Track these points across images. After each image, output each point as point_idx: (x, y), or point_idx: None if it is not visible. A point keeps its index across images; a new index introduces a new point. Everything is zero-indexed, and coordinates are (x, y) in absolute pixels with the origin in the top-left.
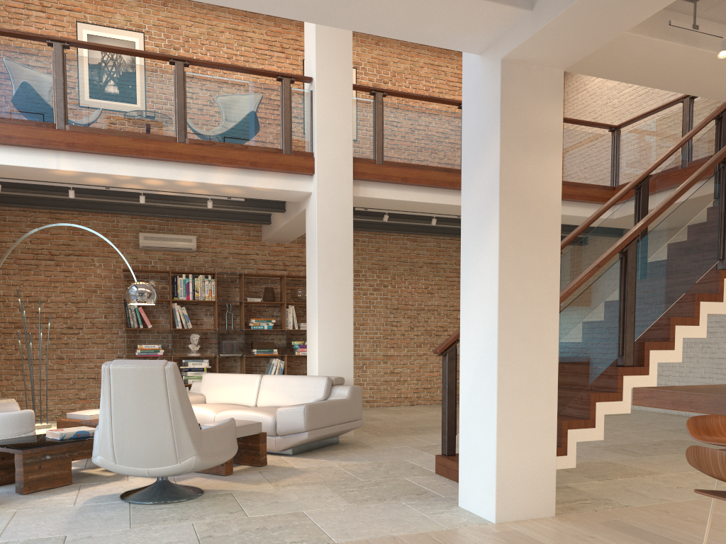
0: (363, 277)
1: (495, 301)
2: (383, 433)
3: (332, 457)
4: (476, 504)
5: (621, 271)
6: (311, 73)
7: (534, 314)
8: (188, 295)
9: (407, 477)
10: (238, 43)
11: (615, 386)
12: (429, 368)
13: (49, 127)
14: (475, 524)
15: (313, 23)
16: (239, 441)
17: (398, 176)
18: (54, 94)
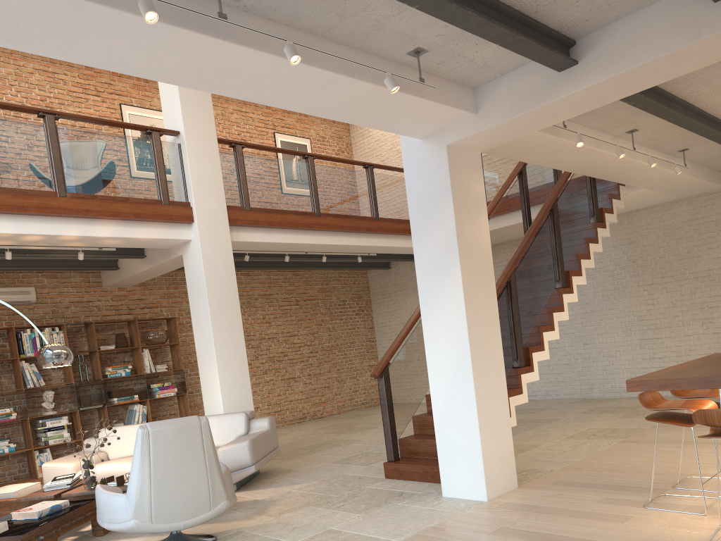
0: None
1: (464, 329)
2: (284, 457)
3: (276, 484)
4: (464, 490)
5: (508, 296)
6: (176, 127)
7: (488, 336)
8: (36, 350)
9: (368, 486)
10: (50, 85)
11: (517, 383)
12: (277, 392)
13: None
14: (475, 505)
15: None
16: None
17: (265, 221)
18: None
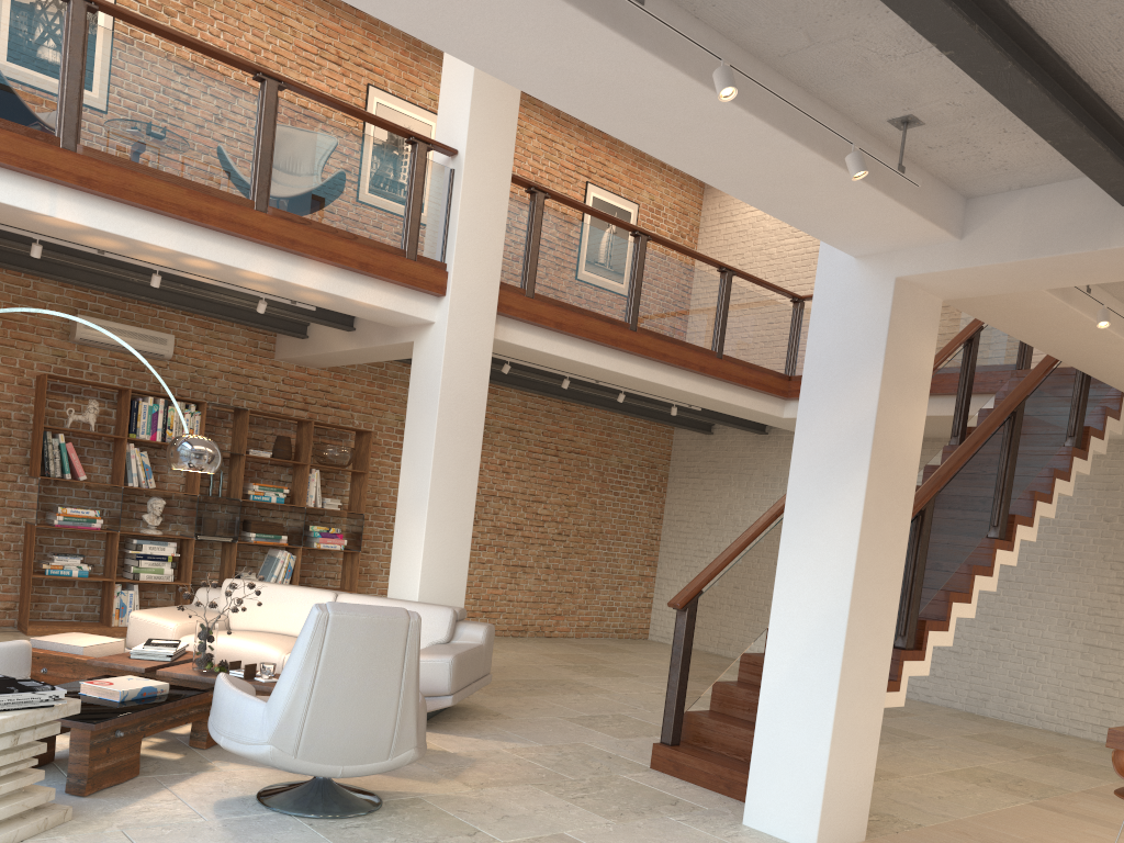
0: None
1: (848, 575)
2: (490, 689)
3: (476, 733)
4: (781, 825)
5: (915, 533)
6: (455, 142)
7: (880, 594)
8: (154, 432)
9: (623, 774)
10: (272, 32)
11: (894, 673)
12: (492, 583)
13: (50, 143)
14: None
15: (470, 70)
16: None
17: (551, 319)
18: (64, 87)
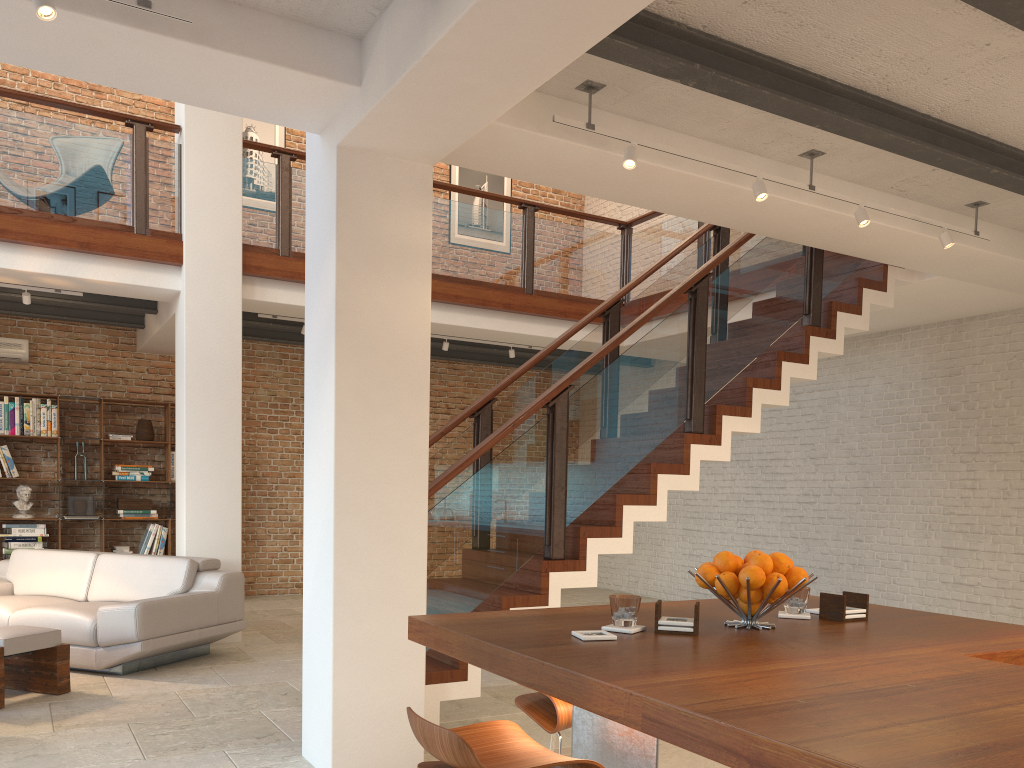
0: (294, 408)
1: (331, 476)
2: (289, 636)
3: (181, 677)
4: (316, 754)
5: (548, 432)
6: (180, 119)
7: (390, 495)
8: (13, 427)
9: (265, 710)
10: None
11: (539, 586)
12: None
13: None
14: None
15: None
16: (28, 657)
17: None
18: None
